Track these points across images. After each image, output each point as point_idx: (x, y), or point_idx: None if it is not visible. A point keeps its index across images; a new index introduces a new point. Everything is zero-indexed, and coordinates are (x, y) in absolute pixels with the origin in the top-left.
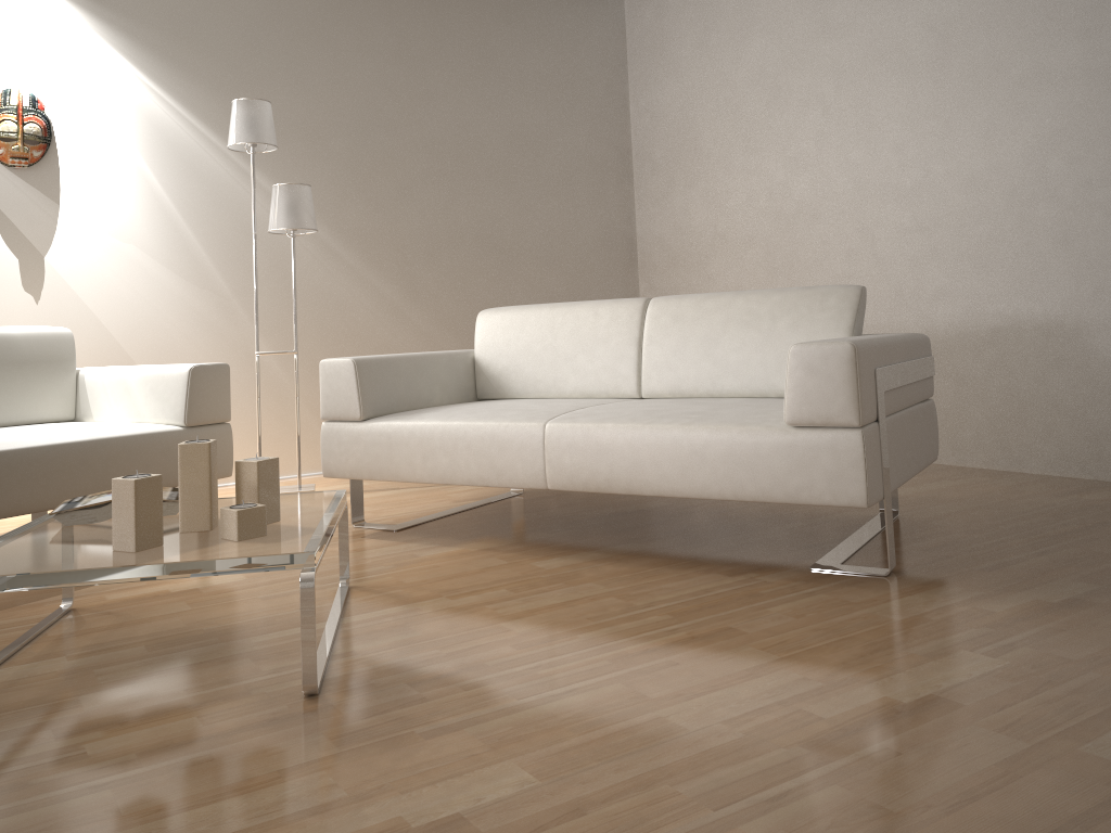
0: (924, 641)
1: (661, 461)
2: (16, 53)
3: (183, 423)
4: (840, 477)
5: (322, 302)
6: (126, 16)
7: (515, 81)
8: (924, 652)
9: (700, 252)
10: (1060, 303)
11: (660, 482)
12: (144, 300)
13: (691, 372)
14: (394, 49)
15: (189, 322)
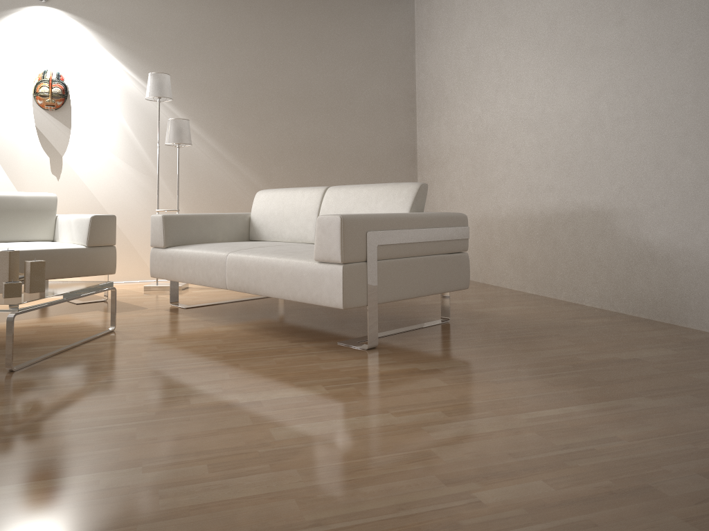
0: (312, 379)
1: (267, 277)
2: (51, 51)
3: (86, 244)
4: (332, 291)
5: (213, 183)
6: (108, 29)
7: (338, 55)
8: (300, 384)
9: (443, 158)
10: (603, 197)
11: (266, 288)
12: (113, 180)
13: None
14: (261, 39)
15: (137, 192)
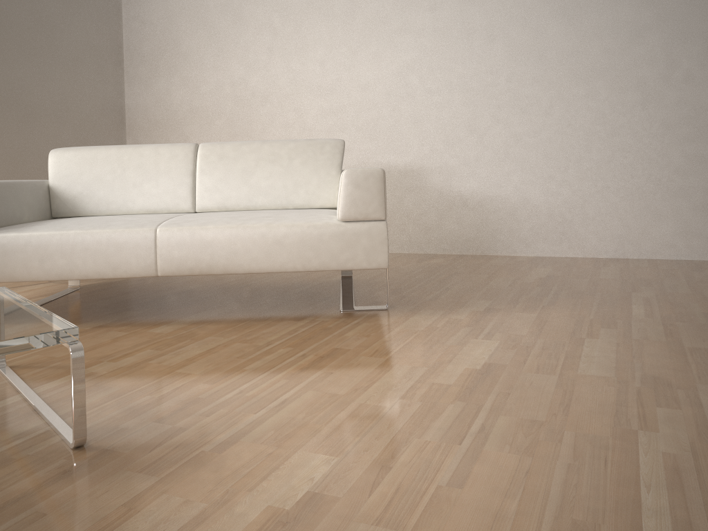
0: (448, 338)
1: (252, 249)
2: None
3: None
4: (373, 251)
5: None
6: None
7: None
8: (455, 343)
9: (178, 120)
10: (412, 157)
11: (250, 263)
12: None
13: (234, 193)
14: None
15: None
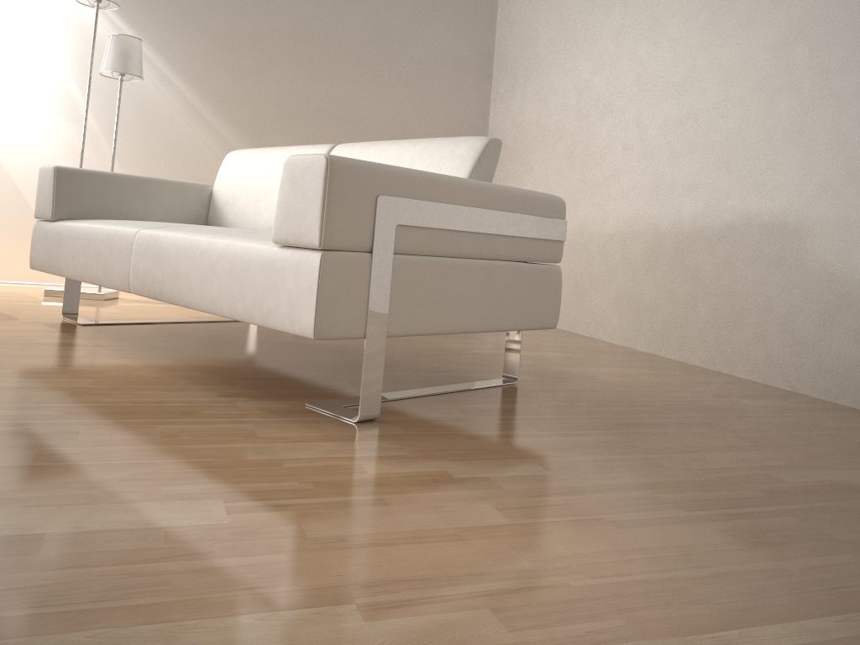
0: (210, 482)
1: (191, 272)
2: None
3: None
4: (298, 303)
5: (179, 149)
6: None
7: None
8: (176, 492)
9: (526, 145)
10: (786, 201)
11: (188, 293)
12: (24, 127)
13: None
14: None
15: (60, 150)
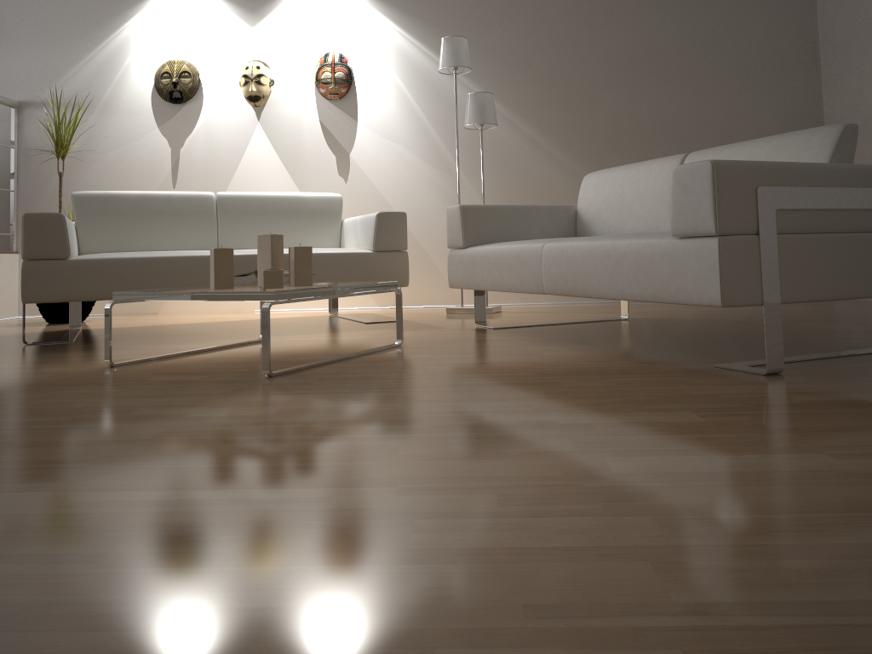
0: (674, 404)
1: (599, 270)
2: (332, 30)
3: (372, 248)
4: (702, 280)
5: (528, 180)
6: None
7: None
8: (655, 408)
9: (871, 124)
10: None
11: (599, 286)
12: (407, 181)
13: None
14: None
15: (435, 195)
